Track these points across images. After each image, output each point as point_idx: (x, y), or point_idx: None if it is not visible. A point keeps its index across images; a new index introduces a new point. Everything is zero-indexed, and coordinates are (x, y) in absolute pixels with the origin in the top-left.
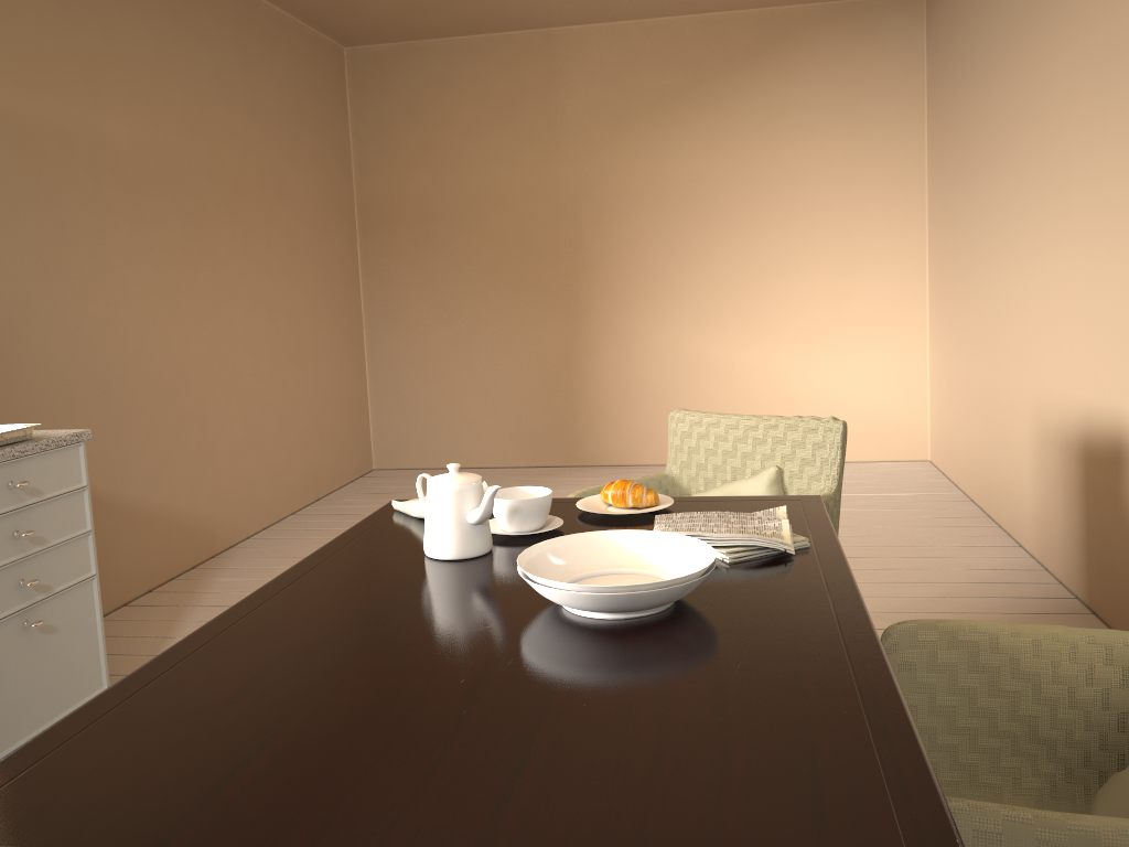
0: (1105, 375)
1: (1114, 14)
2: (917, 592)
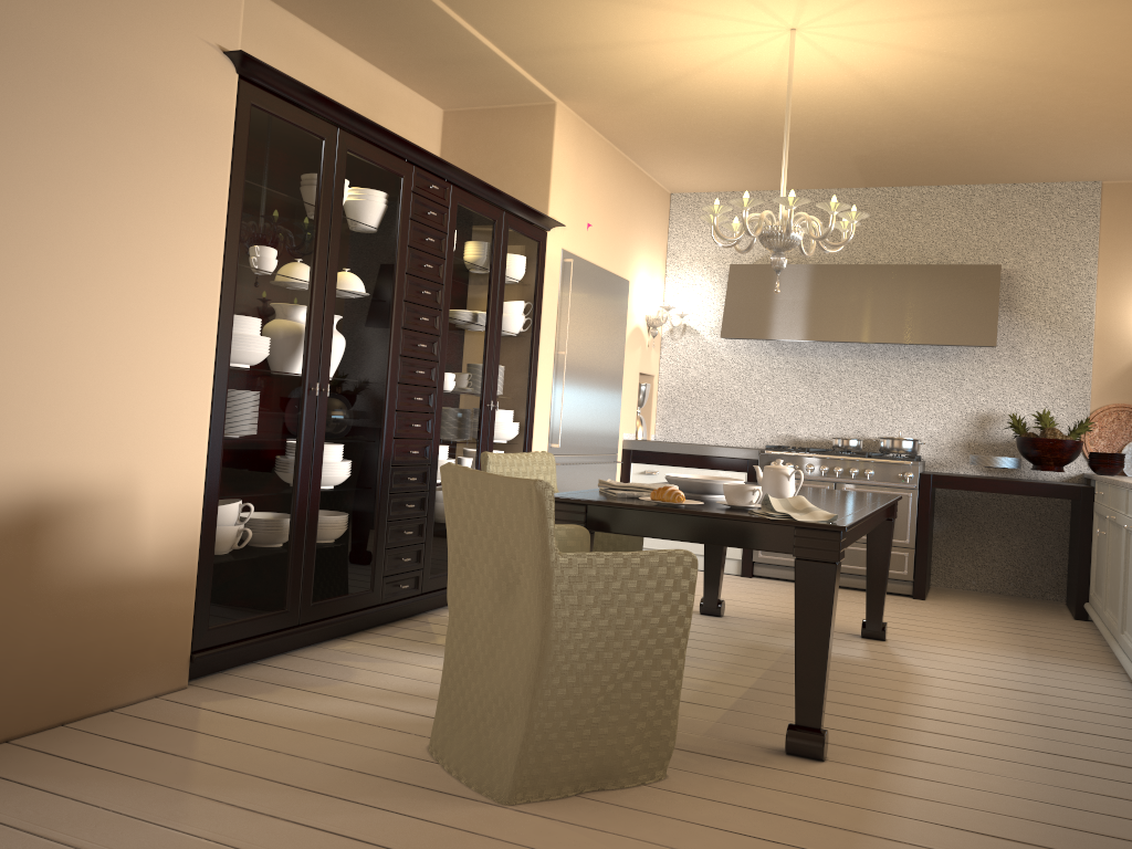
0: (2, 433)
1: (55, 19)
2: (12, 842)
